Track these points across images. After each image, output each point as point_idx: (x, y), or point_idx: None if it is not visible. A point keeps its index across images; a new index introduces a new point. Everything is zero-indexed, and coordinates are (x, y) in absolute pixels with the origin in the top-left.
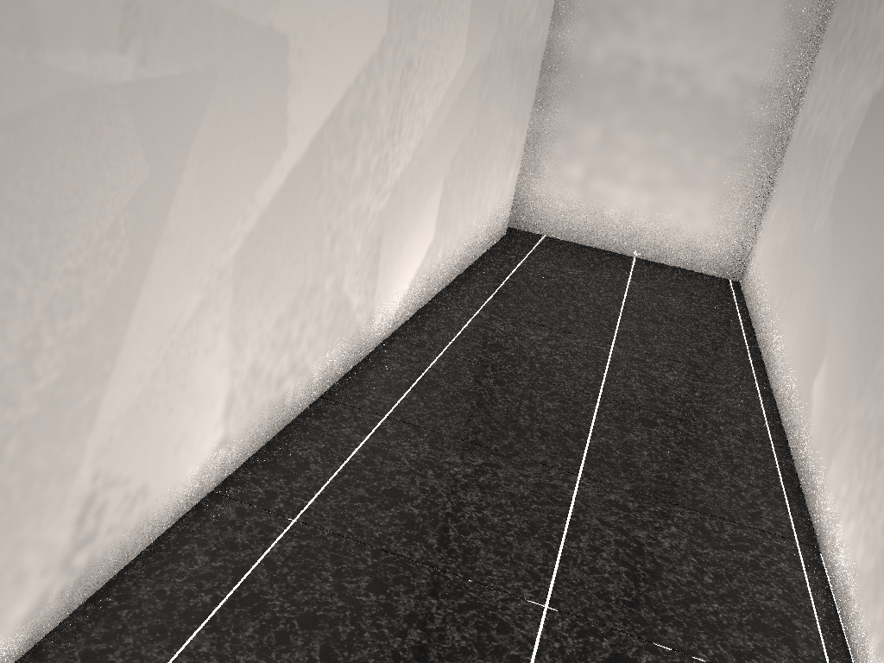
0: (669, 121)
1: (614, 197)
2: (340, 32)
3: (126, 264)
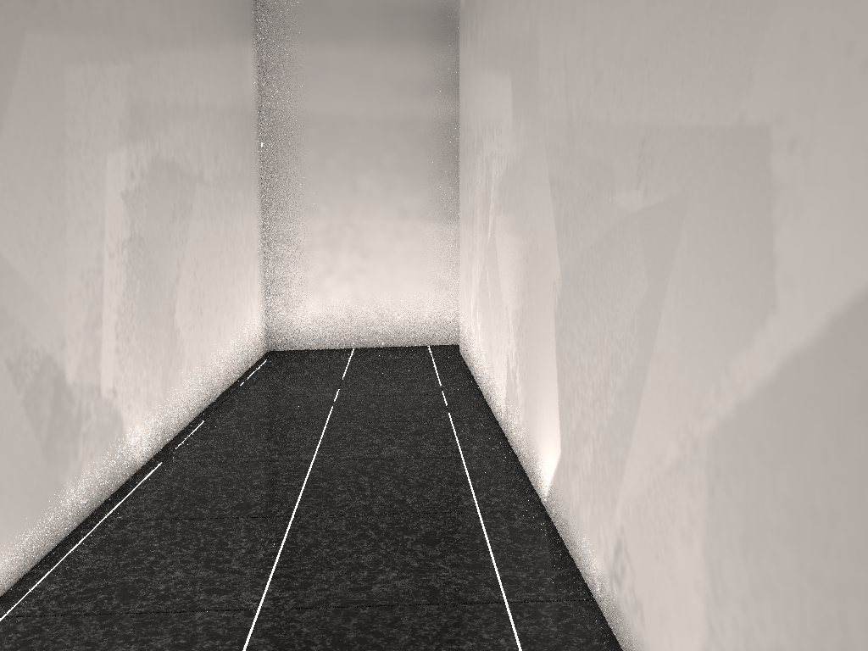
0: None
1: None
2: None
3: (636, 360)
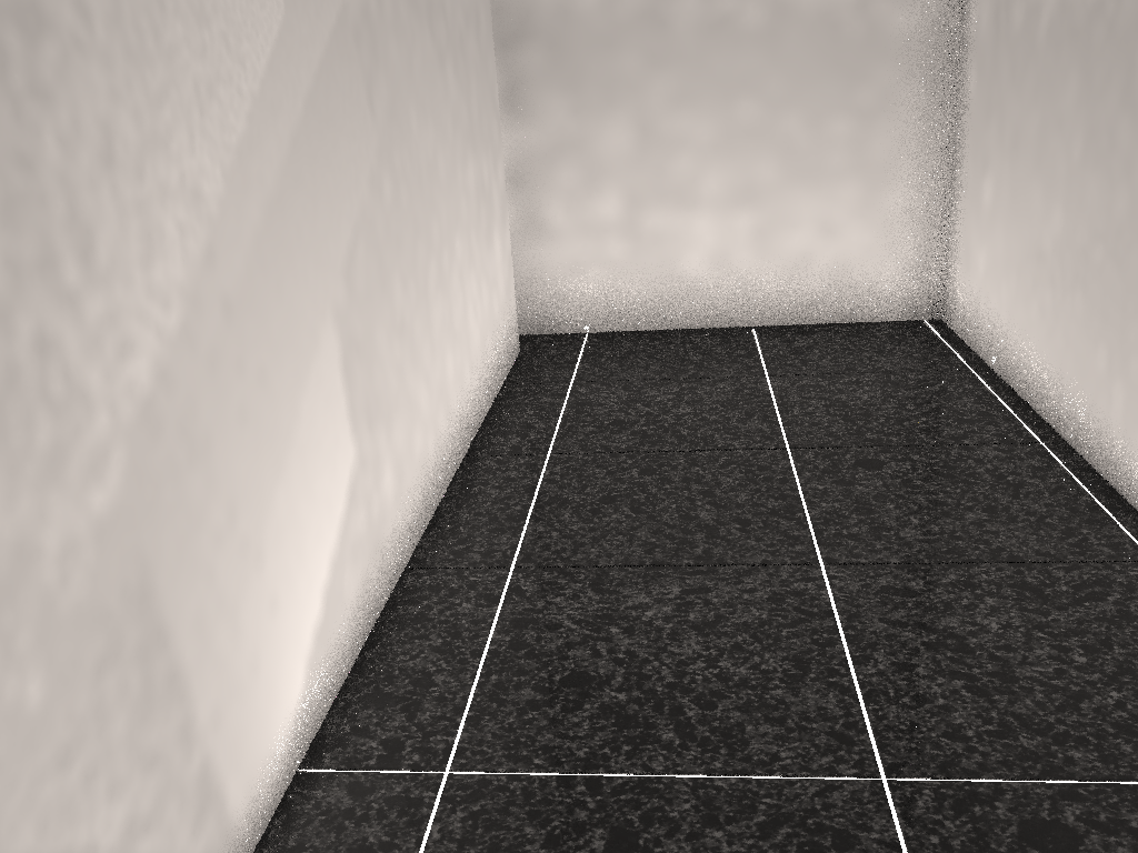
0: (747, 75)
1: (688, 234)
2: None
3: None
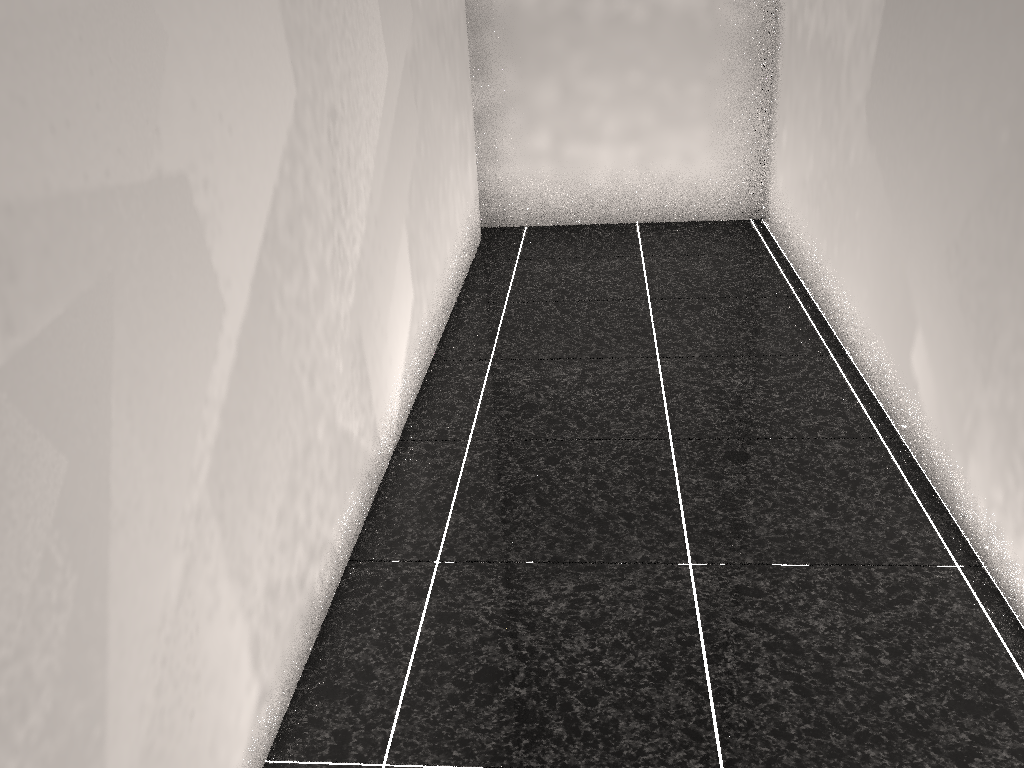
0: (634, 54)
1: (594, 160)
2: (245, 127)
3: (78, 594)
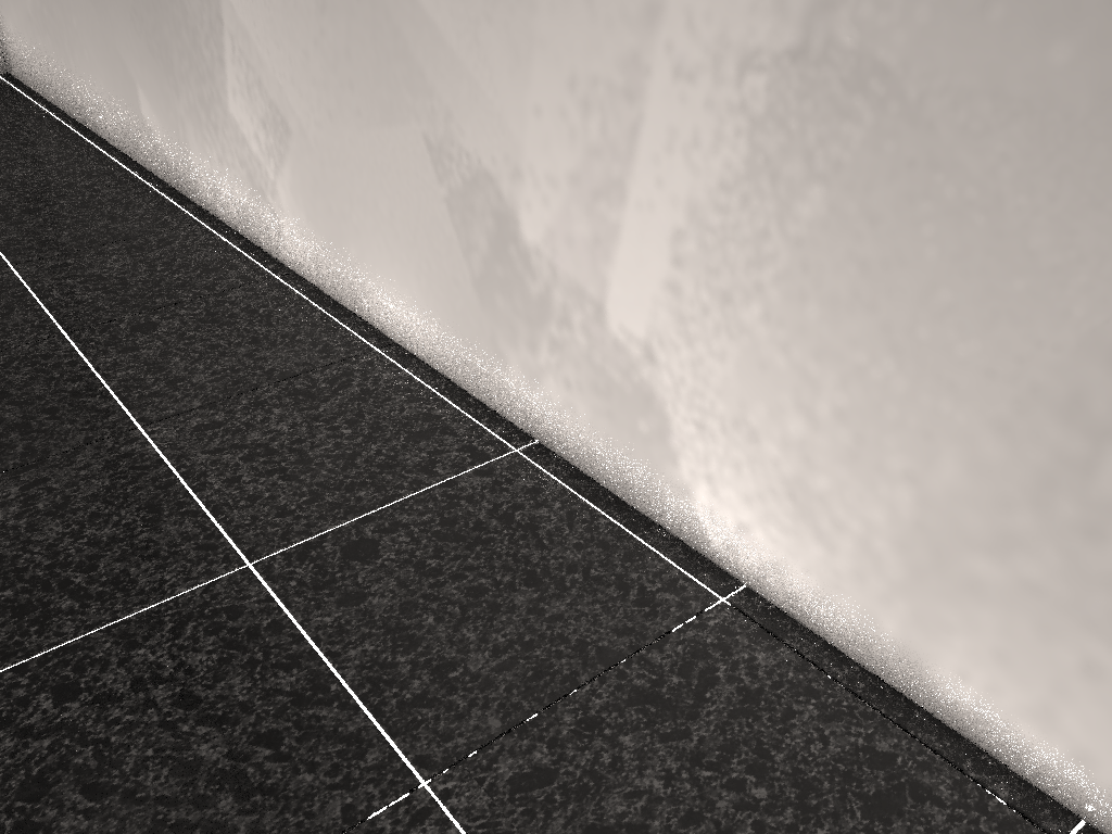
0: None
1: None
2: None
3: None
